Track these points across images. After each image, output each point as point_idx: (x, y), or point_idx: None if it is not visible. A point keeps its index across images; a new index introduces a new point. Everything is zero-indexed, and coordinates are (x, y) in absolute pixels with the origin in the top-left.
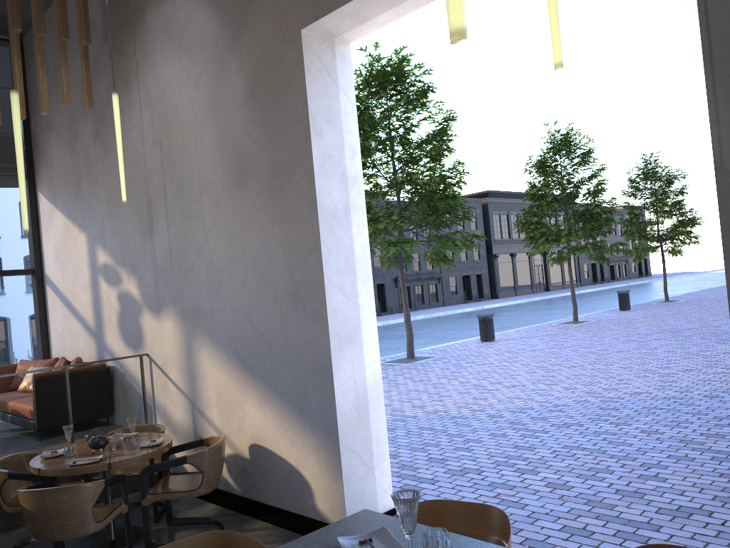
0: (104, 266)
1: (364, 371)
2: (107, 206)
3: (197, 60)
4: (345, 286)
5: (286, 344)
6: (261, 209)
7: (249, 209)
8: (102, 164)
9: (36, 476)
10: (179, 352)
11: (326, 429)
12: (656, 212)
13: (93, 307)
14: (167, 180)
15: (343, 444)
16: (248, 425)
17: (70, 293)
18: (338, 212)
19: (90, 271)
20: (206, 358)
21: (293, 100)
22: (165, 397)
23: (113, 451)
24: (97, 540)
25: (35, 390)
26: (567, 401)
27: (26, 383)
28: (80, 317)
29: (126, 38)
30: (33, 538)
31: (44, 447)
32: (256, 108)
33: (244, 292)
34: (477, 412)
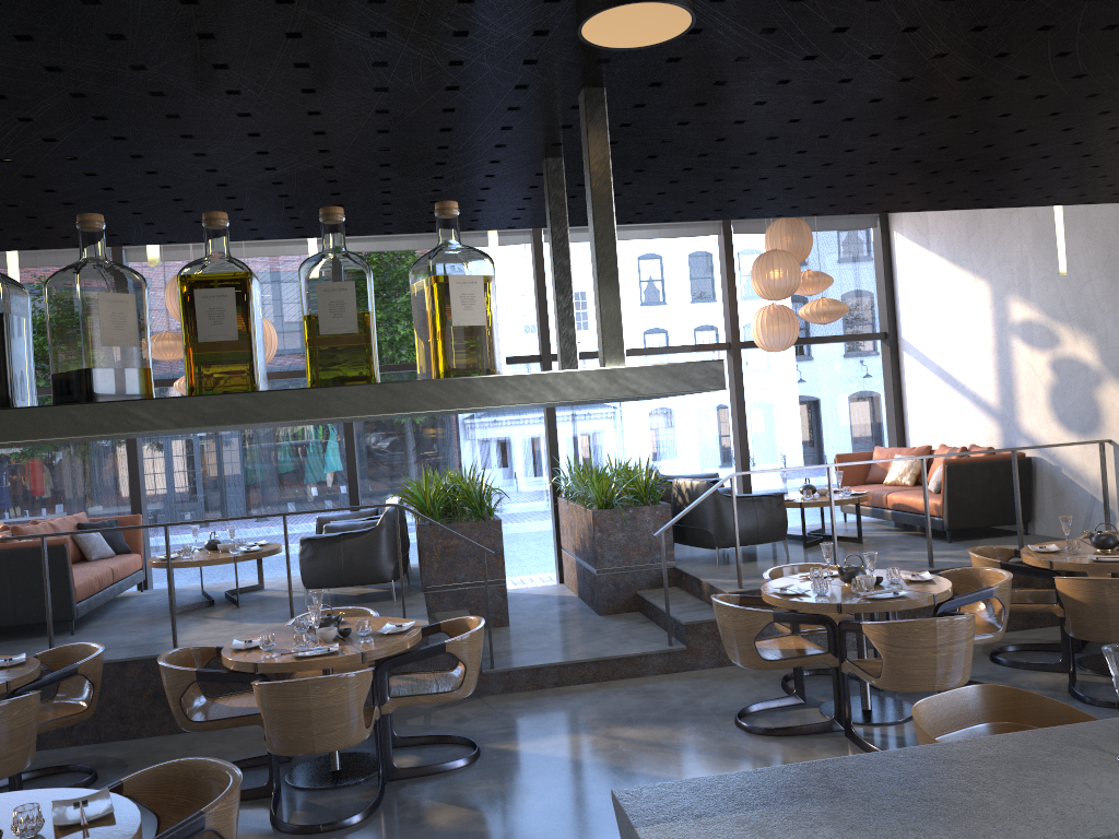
0: (1023, 324)
1: None
2: (1034, 242)
3: None
4: None
5: None
6: None
7: None
8: None
9: (1037, 571)
10: None
11: None
12: None
13: (997, 380)
14: None
15: None
16: None
17: (951, 362)
18: None
19: (993, 331)
20: None
21: None
22: None
23: None
24: (1101, 662)
25: (946, 479)
26: None
27: (897, 474)
28: (970, 392)
29: None
30: (1078, 635)
31: (966, 549)
32: None
33: None
34: None
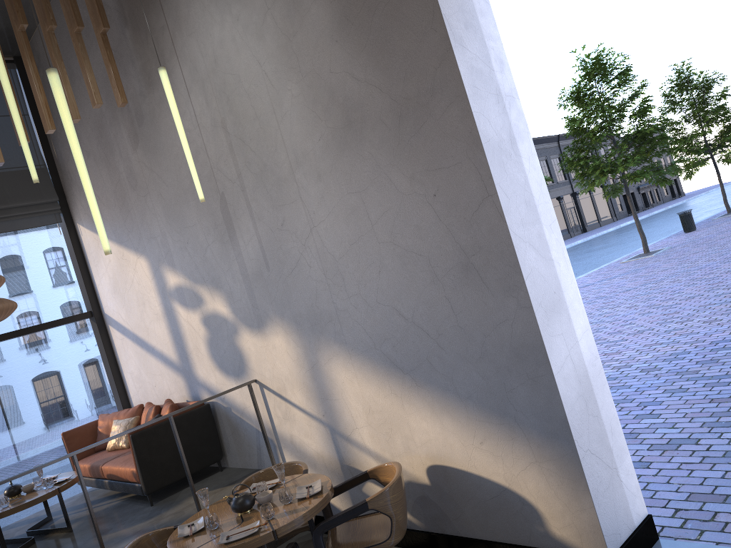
0: (177, 289)
1: (578, 345)
2: (166, 218)
3: (255, 3)
4: (533, 239)
5: (463, 332)
6: (388, 166)
7: (369, 171)
8: (150, 171)
9: None
10: (299, 371)
11: (550, 431)
12: (700, 123)
13: (173, 339)
14: (242, 166)
15: (580, 448)
16: (420, 443)
17: (140, 329)
18: (504, 144)
19: (160, 299)
20: (340, 371)
21: (414, 8)
22: (290, 426)
23: (271, 512)
24: None
25: (134, 449)
26: (723, 335)
27: (115, 440)
28: (159, 353)
29: (151, 11)
30: None
31: (161, 513)
32: (357, 37)
33: (383, 278)
34: (623, 368)
